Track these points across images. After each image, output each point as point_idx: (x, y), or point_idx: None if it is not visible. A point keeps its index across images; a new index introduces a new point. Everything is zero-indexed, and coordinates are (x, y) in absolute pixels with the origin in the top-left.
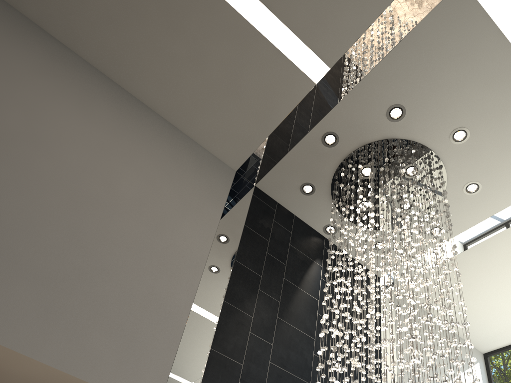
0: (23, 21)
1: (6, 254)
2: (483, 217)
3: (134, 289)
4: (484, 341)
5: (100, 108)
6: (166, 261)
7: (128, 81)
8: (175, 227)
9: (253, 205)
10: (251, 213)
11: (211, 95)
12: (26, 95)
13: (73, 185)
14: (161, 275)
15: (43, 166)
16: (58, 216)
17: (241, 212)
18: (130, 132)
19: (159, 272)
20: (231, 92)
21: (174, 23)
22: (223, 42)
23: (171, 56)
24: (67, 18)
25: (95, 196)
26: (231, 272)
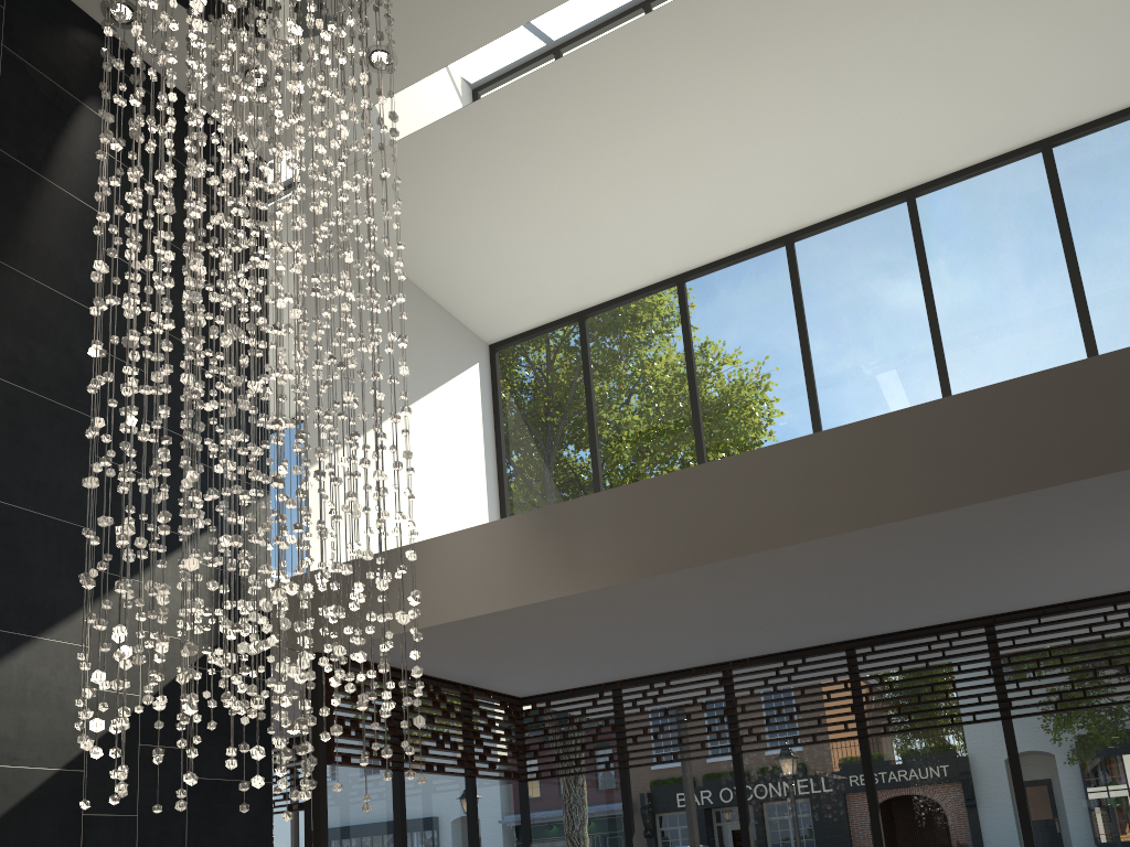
0: None
1: None
2: (476, 42)
3: None
4: (490, 321)
5: None
6: None
7: None
8: None
9: None
10: None
11: None
12: None
13: None
14: None
15: None
16: None
17: None
18: None
19: None
20: None
21: None
22: None
23: None
24: None
25: None
26: None
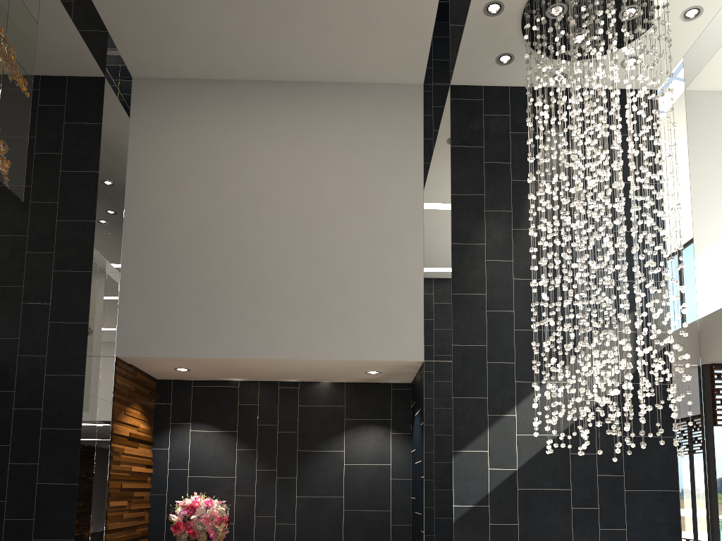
0: (190, 86)
1: (283, 299)
2: None
3: (373, 277)
4: None
5: (279, 124)
6: (388, 237)
7: (285, 74)
8: (384, 199)
9: (454, 114)
10: (455, 126)
11: (357, 43)
12: (229, 161)
13: (295, 217)
14: (389, 252)
15: (270, 216)
16: (298, 251)
17: (443, 133)
18: (312, 127)
19: (386, 251)
20: (371, 30)
21: (290, 15)
22: (336, 2)
23: (304, 37)
24: (215, 62)
25: (313, 216)
26: (450, 210)
